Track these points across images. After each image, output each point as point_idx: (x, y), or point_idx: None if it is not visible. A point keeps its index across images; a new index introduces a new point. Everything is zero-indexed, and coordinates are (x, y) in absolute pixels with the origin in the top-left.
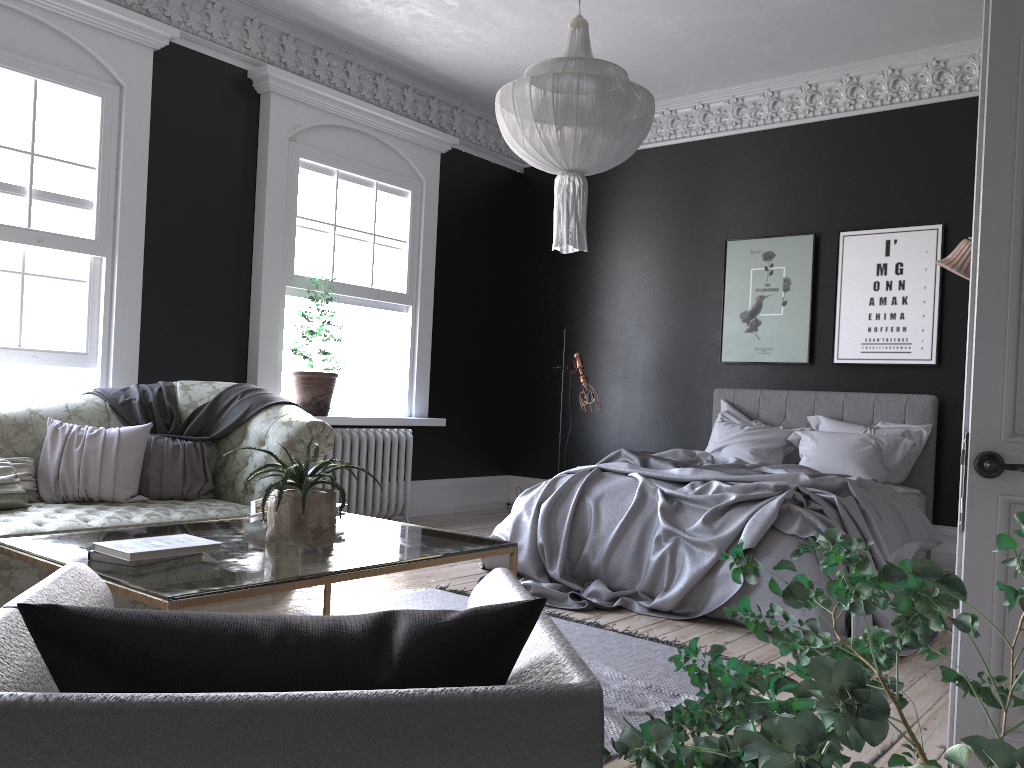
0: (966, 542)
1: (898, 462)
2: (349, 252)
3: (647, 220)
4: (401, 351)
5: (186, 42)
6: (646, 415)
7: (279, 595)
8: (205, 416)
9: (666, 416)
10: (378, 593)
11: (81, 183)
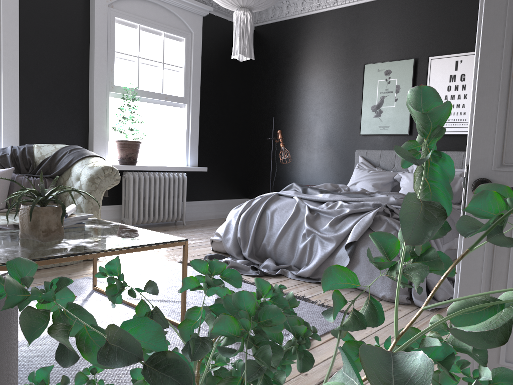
0: (464, 243)
1: (456, 191)
2: (148, 73)
3: (321, 54)
4: (182, 130)
5: None
6: (319, 165)
7: (84, 266)
8: (48, 164)
9: (330, 166)
10: (142, 265)
11: None
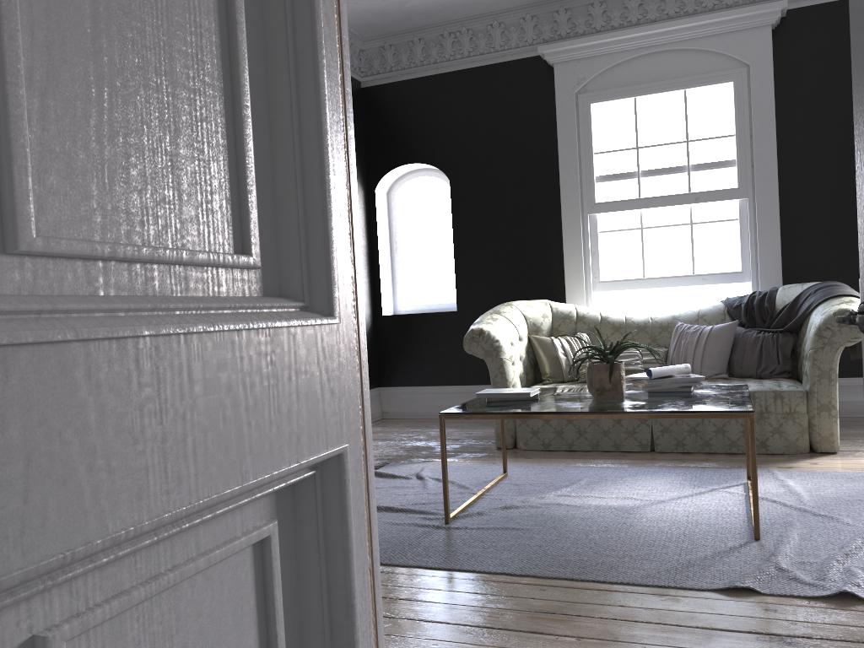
0: None
1: None
2: None
3: None
4: None
5: (809, 1)
6: None
7: (797, 458)
8: (787, 312)
9: None
10: None
11: (724, 149)
